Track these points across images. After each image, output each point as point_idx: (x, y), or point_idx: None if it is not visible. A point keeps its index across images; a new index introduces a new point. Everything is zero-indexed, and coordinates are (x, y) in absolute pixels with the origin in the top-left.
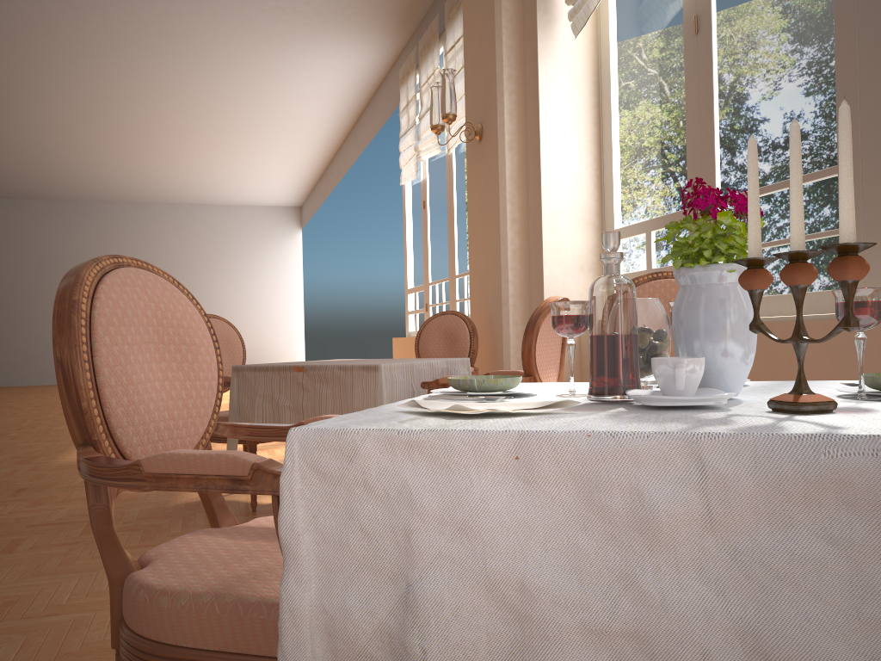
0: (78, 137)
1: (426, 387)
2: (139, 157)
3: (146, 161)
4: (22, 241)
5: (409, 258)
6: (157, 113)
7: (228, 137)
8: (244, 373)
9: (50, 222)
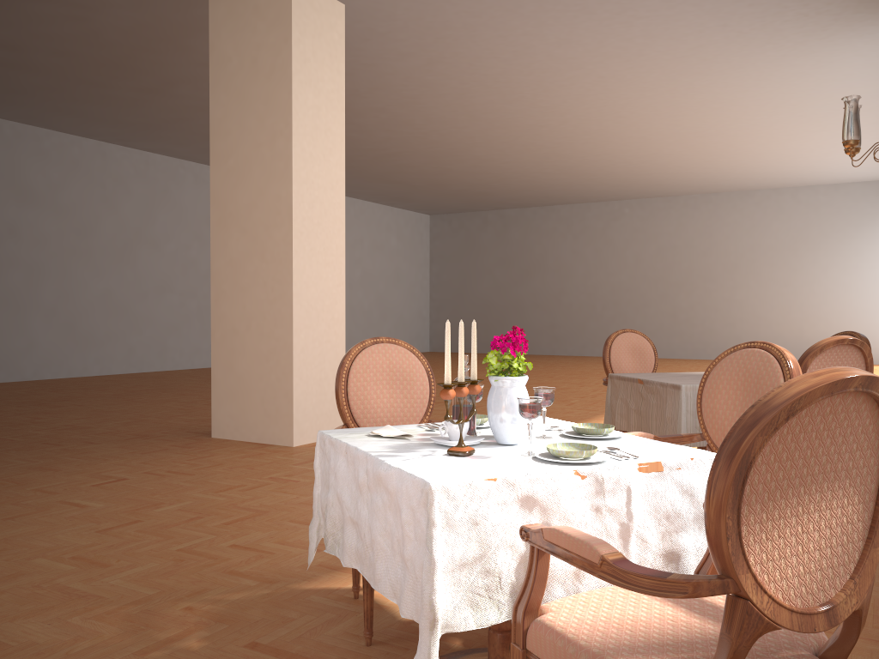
0: (668, 147)
1: None
2: (727, 154)
3: (734, 157)
4: (643, 234)
5: None
6: (727, 118)
7: (804, 126)
8: (613, 380)
9: (665, 216)
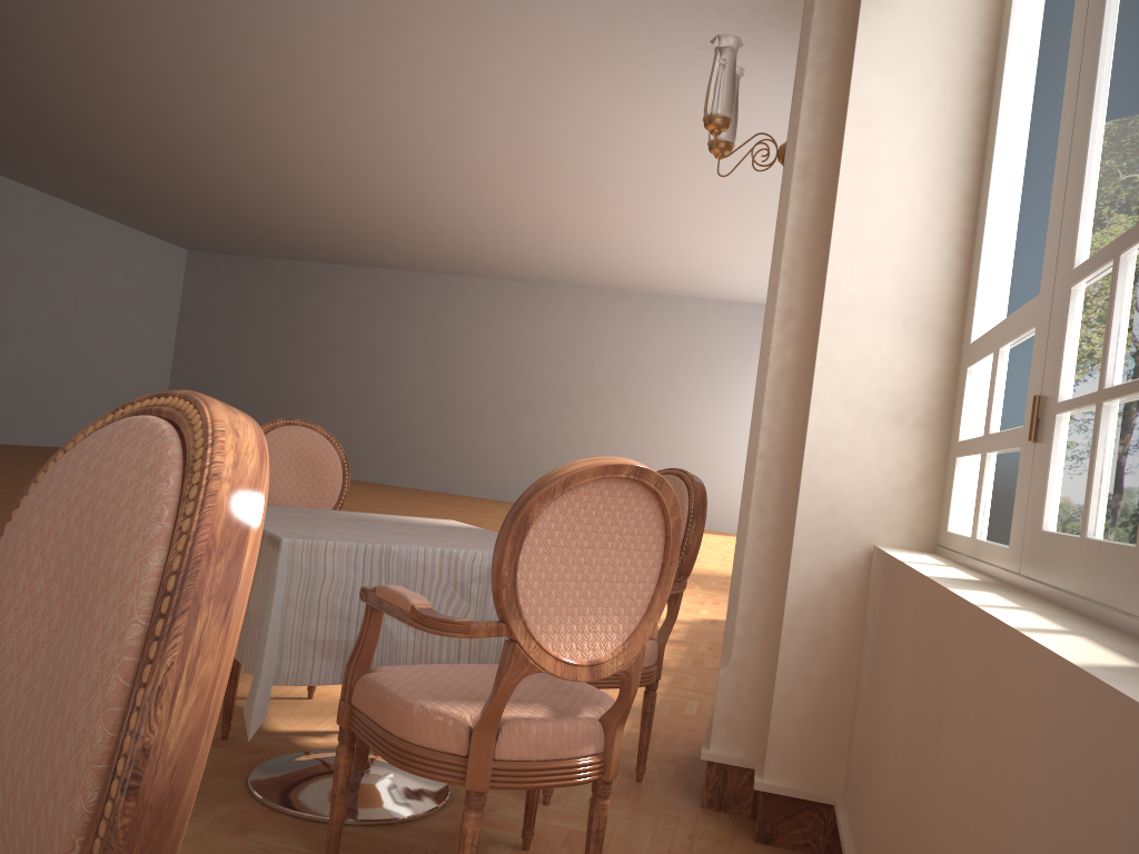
0: (521, 202)
1: (364, 599)
2: (598, 230)
3: (608, 236)
4: (487, 327)
5: None
6: (597, 170)
7: (695, 205)
8: None
9: (519, 307)
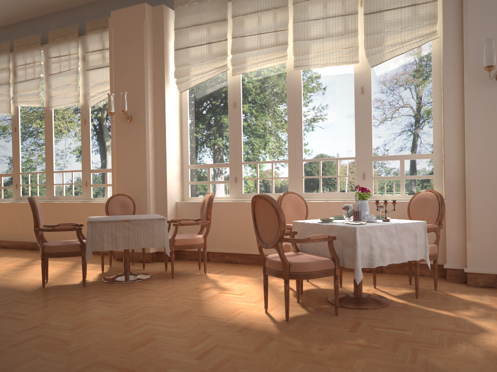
0: None
1: (175, 225)
2: None
3: None
4: None
5: None
6: None
7: None
8: (96, 223)
9: None
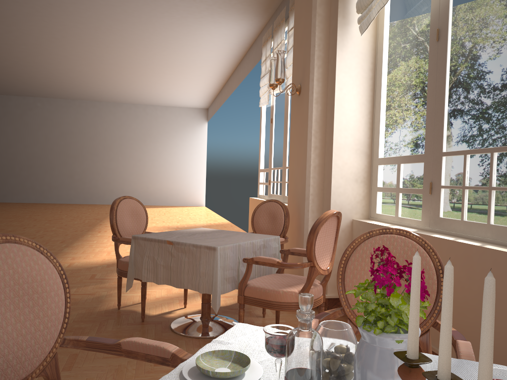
0: (80, 66)
1: (246, 262)
2: (115, 78)
3: (119, 81)
4: (51, 122)
5: (261, 151)
6: (124, 55)
7: (165, 69)
8: (138, 240)
9: (66, 112)
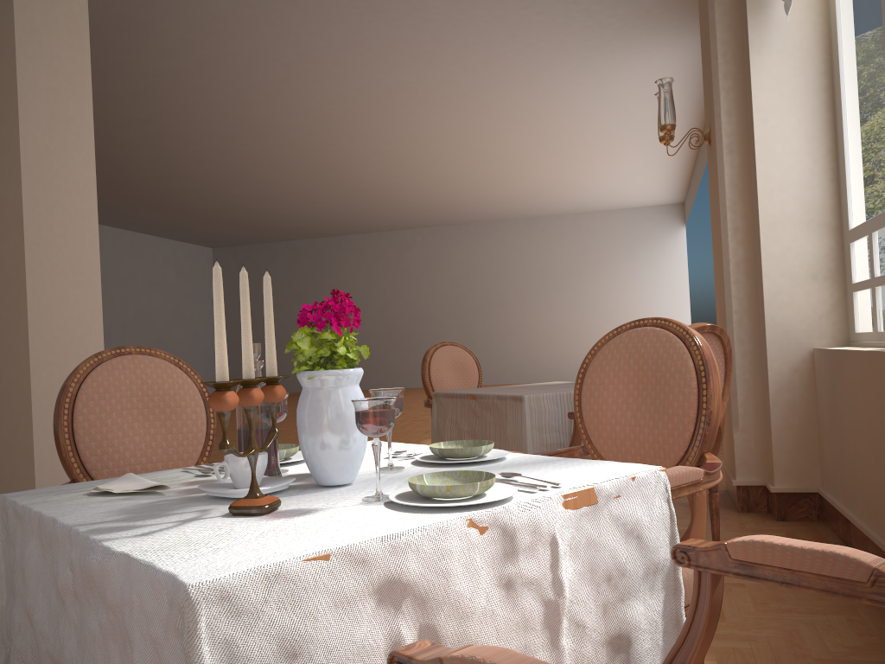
0: (459, 170)
1: (571, 417)
2: (514, 179)
3: (521, 181)
4: (437, 262)
5: None
6: (514, 139)
7: (585, 149)
8: (439, 398)
9: (457, 244)
